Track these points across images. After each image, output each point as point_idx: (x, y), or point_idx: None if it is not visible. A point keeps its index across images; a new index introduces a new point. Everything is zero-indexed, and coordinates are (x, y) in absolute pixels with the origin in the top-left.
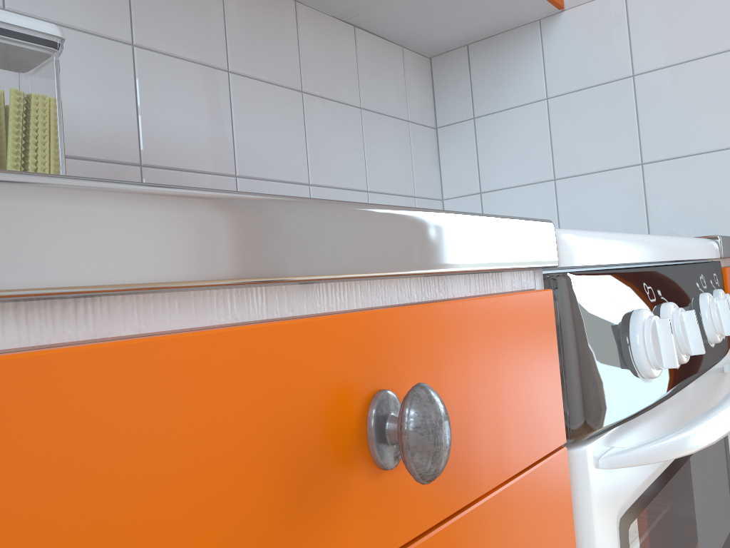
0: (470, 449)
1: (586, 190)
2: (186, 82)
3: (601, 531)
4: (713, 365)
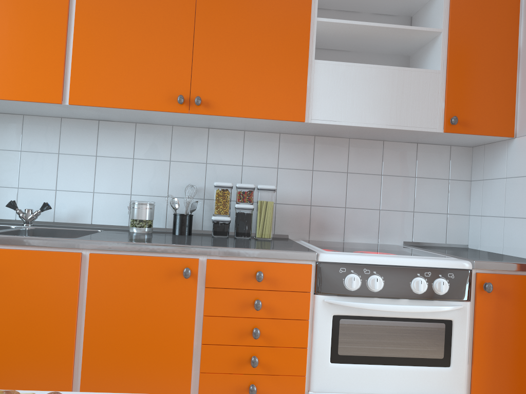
0: (277, 283)
1: (512, 225)
2: (329, 179)
3: (322, 312)
4: (417, 299)
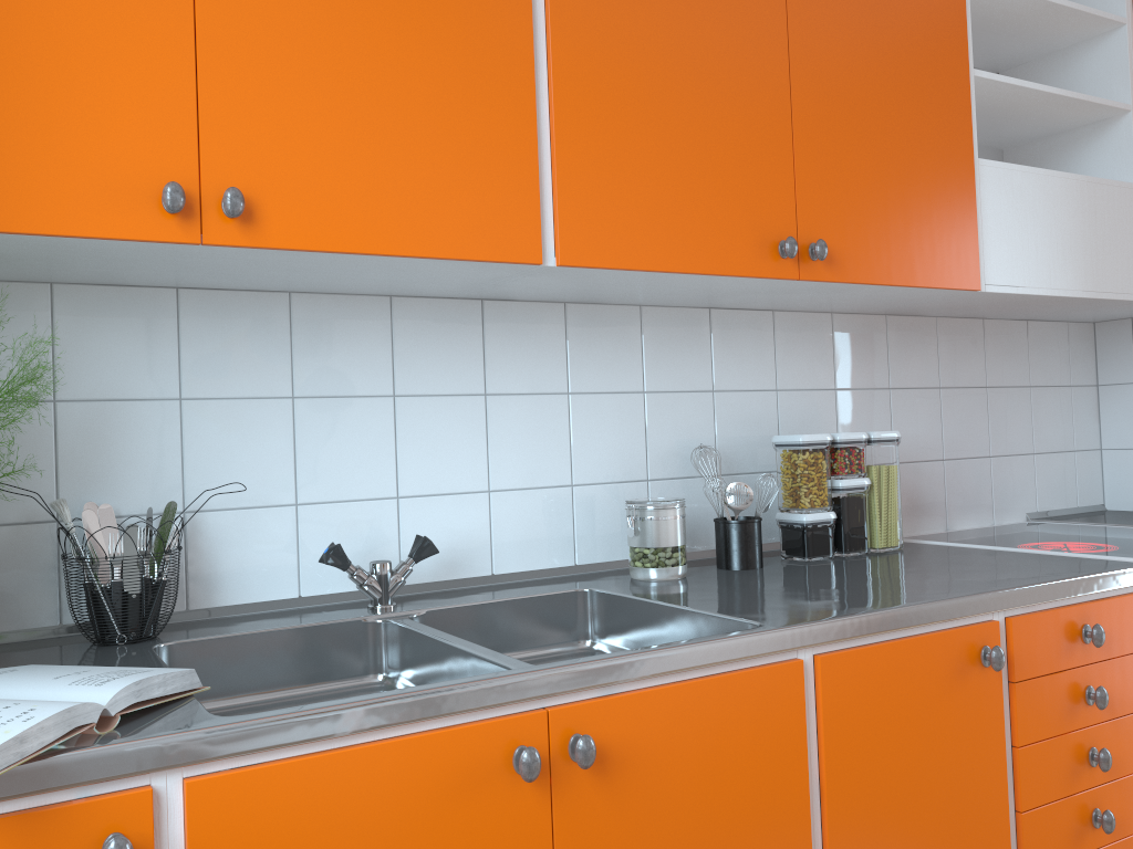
0: (1110, 642)
1: None
2: (916, 403)
3: None
4: None
